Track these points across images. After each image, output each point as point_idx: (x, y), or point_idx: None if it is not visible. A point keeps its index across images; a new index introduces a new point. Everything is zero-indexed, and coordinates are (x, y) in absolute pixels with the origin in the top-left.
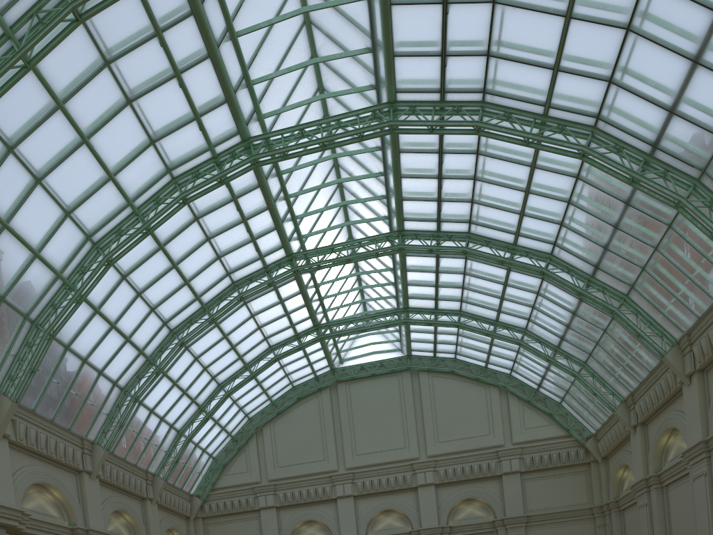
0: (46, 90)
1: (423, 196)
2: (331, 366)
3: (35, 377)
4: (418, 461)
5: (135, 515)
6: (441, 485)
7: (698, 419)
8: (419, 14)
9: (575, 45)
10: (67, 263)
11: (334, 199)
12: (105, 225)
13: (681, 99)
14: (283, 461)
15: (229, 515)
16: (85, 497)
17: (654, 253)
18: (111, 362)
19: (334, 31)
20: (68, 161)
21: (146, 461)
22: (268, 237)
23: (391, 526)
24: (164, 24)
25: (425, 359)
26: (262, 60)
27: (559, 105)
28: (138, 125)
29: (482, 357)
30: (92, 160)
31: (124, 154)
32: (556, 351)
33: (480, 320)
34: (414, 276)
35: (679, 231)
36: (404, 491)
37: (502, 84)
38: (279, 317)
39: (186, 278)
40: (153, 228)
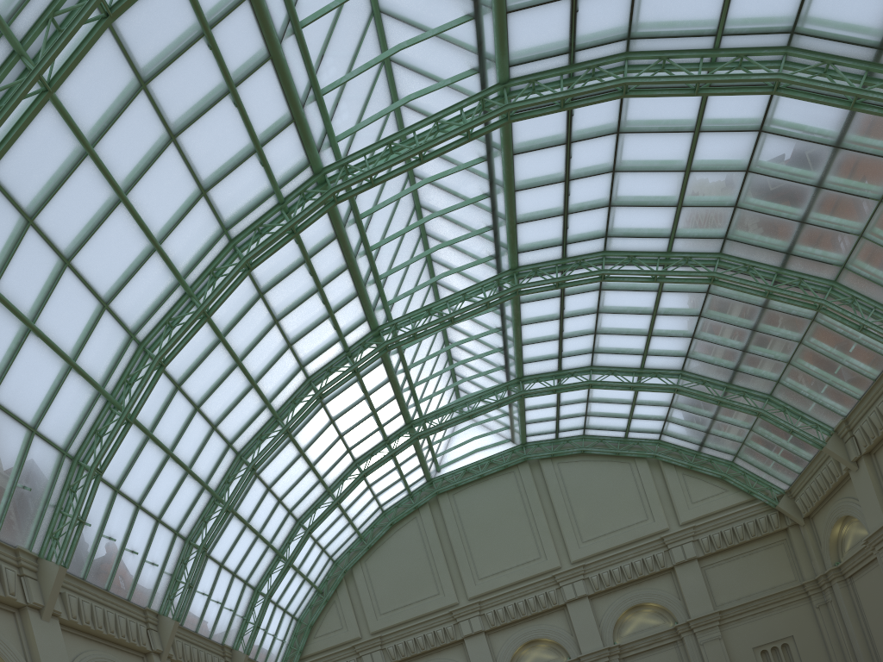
0: (69, 131)
1: (545, 212)
2: (427, 476)
3: (81, 534)
4: (561, 571)
5: None
6: (596, 595)
7: None
8: None
9: None
10: (109, 373)
11: (418, 253)
12: (152, 315)
13: None
14: (386, 606)
15: None
16: None
17: (878, 208)
18: (170, 504)
19: (416, 10)
20: (102, 230)
21: (221, 632)
22: (349, 308)
23: (540, 661)
24: (213, 17)
25: (544, 445)
26: (329, 63)
27: (737, 28)
28: (185, 169)
29: (620, 425)
30: (131, 225)
31: (171, 212)
32: (728, 389)
33: (619, 373)
34: (531, 331)
35: None
36: (549, 613)
37: (655, 19)
38: (364, 418)
39: (253, 378)
40: (213, 308)
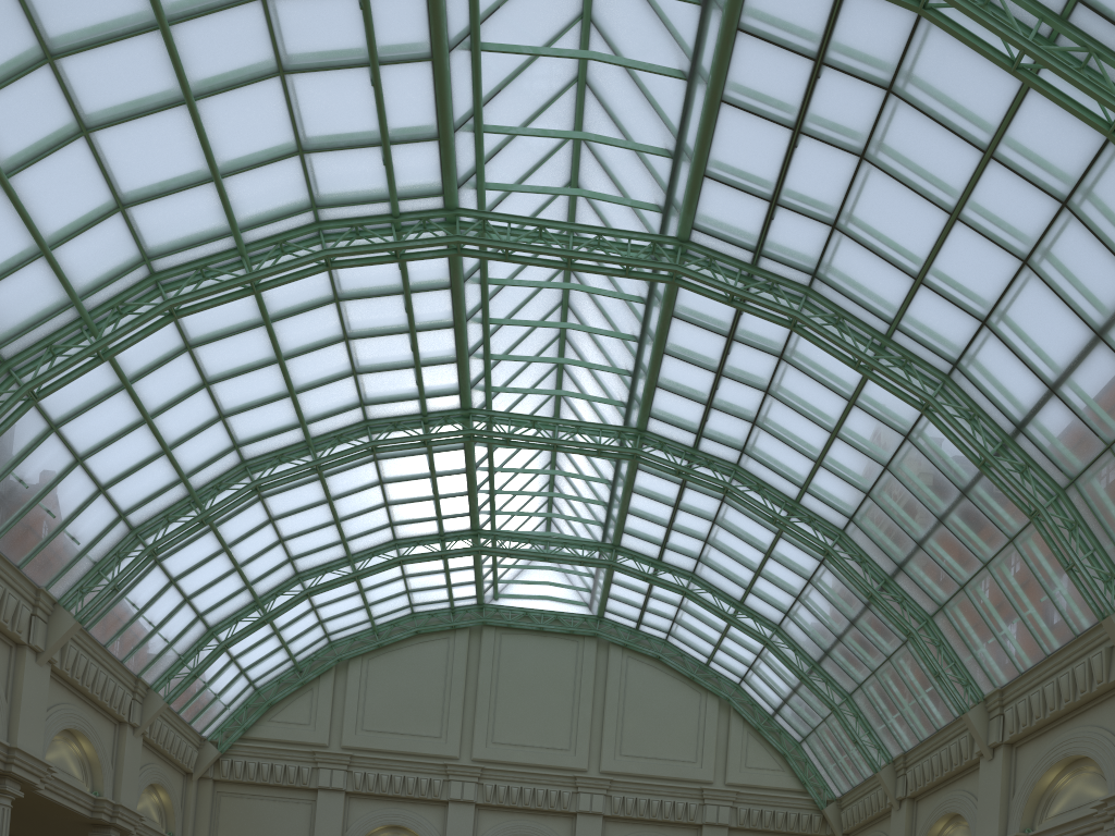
0: None
1: (688, 392)
2: (479, 599)
3: None
4: (585, 775)
5: (100, 746)
6: (613, 819)
7: (997, 809)
8: (757, 132)
9: (953, 258)
10: (96, 287)
11: (549, 352)
12: (182, 250)
13: (1068, 378)
14: (373, 723)
15: (262, 787)
16: (19, 691)
17: (981, 571)
18: (126, 478)
19: (621, 108)
20: (148, 122)
21: (141, 661)
22: (441, 370)
23: None
24: None
25: (621, 629)
26: (505, 102)
27: (910, 330)
28: (285, 114)
29: (705, 649)
30: (190, 137)
31: (249, 150)
32: (814, 668)
33: (717, 595)
34: (641, 503)
35: (1023, 551)
36: (555, 815)
37: (841, 274)
38: (422, 498)
39: (293, 386)
40: (265, 285)
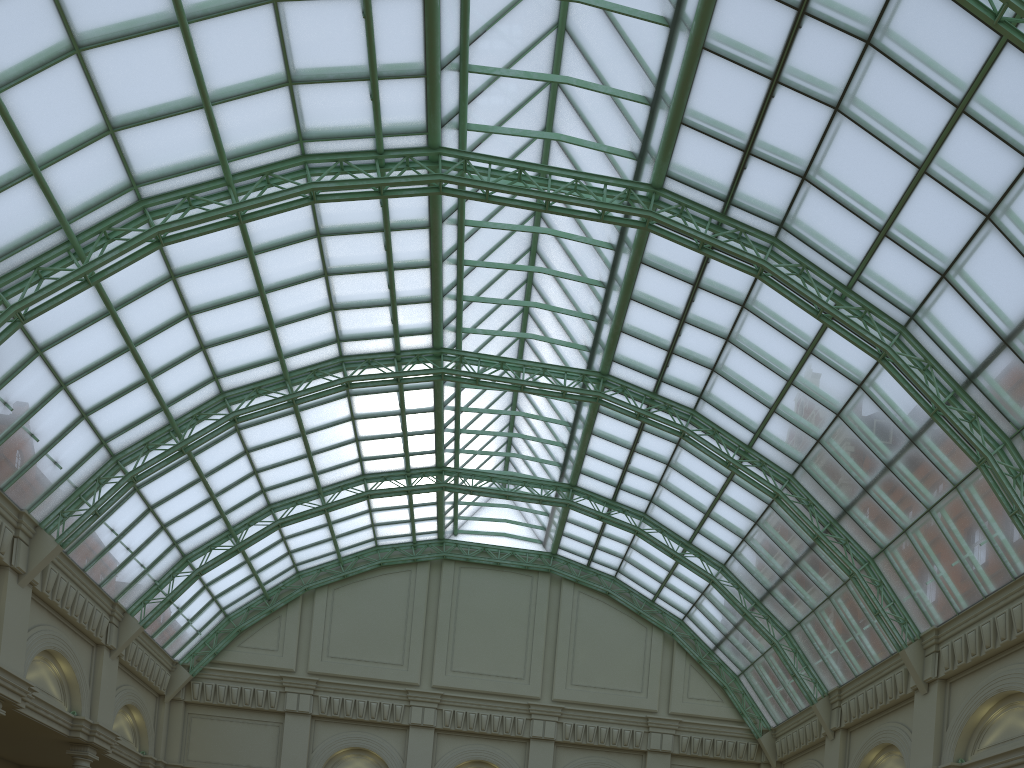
0: None
1: (651, 337)
2: (440, 534)
3: None
4: (538, 703)
5: (78, 667)
6: (563, 744)
7: (931, 740)
8: (736, 81)
9: (918, 211)
10: (84, 211)
11: (516, 297)
12: (169, 177)
13: (1022, 331)
14: (338, 650)
15: (231, 710)
16: (1, 611)
17: (924, 516)
18: (109, 405)
19: (600, 55)
20: (140, 43)
21: (118, 586)
22: (415, 310)
23: None
24: None
25: (573, 566)
26: (489, 43)
27: (870, 282)
28: (276, 43)
29: (652, 586)
30: (182, 61)
31: (239, 78)
32: (756, 606)
33: (667, 535)
34: (600, 445)
35: (966, 497)
36: (509, 740)
37: (808, 225)
38: (391, 435)
39: (273, 320)
40: (251, 216)
